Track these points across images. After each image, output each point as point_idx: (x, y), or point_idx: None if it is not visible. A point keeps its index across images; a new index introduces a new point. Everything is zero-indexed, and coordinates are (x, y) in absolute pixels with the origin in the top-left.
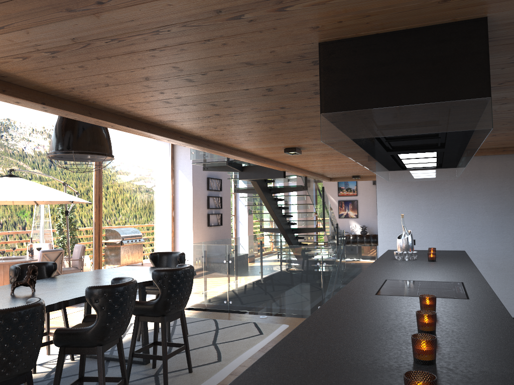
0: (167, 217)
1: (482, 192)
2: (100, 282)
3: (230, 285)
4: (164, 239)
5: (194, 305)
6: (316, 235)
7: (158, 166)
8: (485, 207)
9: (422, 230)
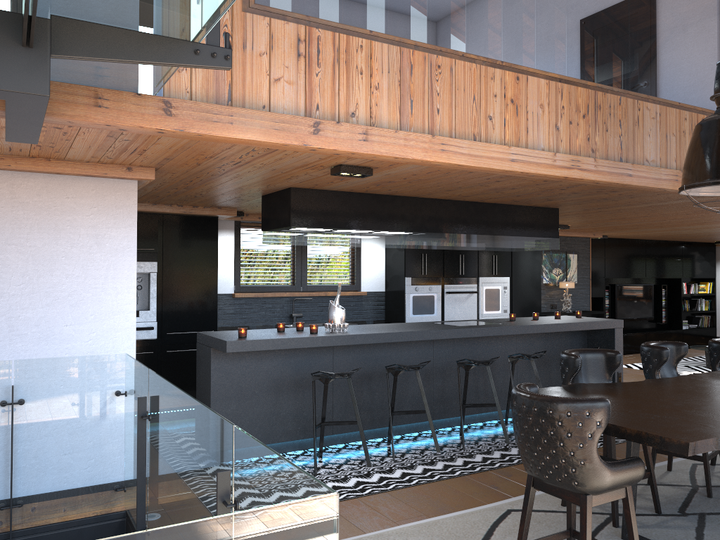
0: None
1: None
2: (704, 389)
3: None
4: None
5: None
6: None
7: None
8: None
9: None
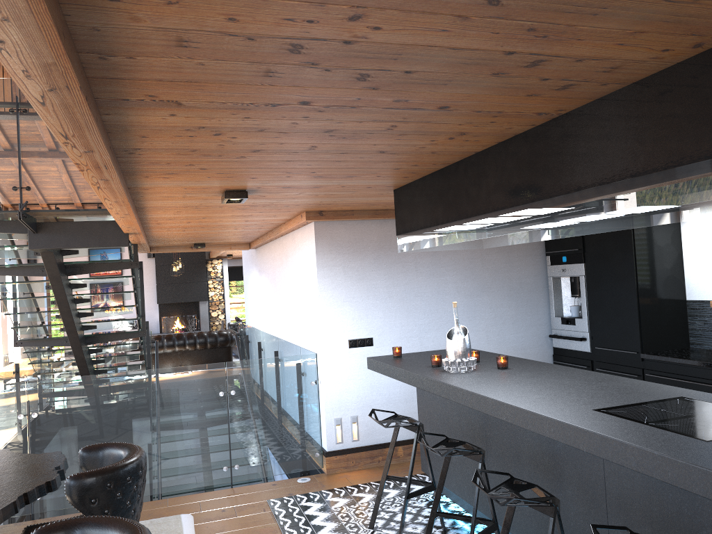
0: None
1: (452, 266)
2: None
3: None
4: None
5: None
6: (128, 343)
7: None
8: (455, 286)
9: (382, 323)
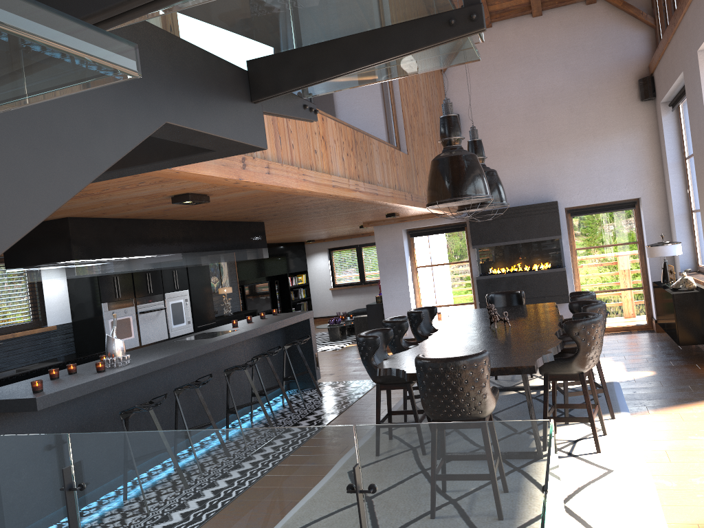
0: None
1: None
2: (462, 340)
3: None
4: None
5: None
6: None
7: None
8: None
9: None
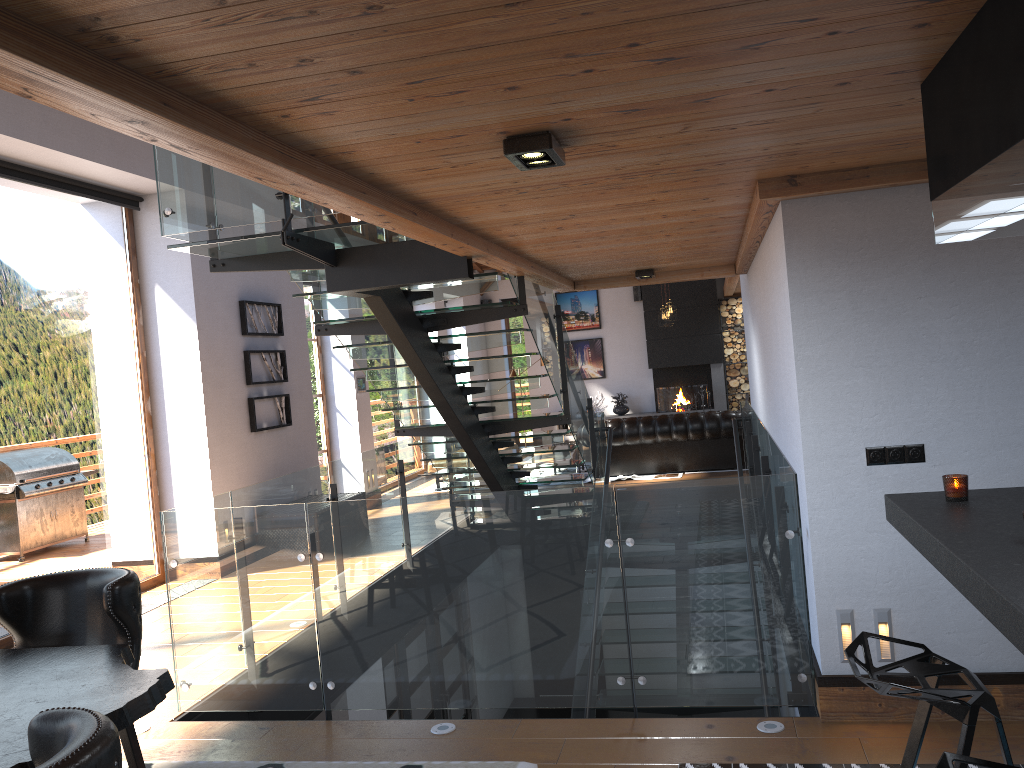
0: (132, 417)
1: None
2: None
3: (326, 632)
4: (127, 480)
5: (212, 702)
6: (547, 434)
7: (89, 274)
8: None
9: (946, 414)
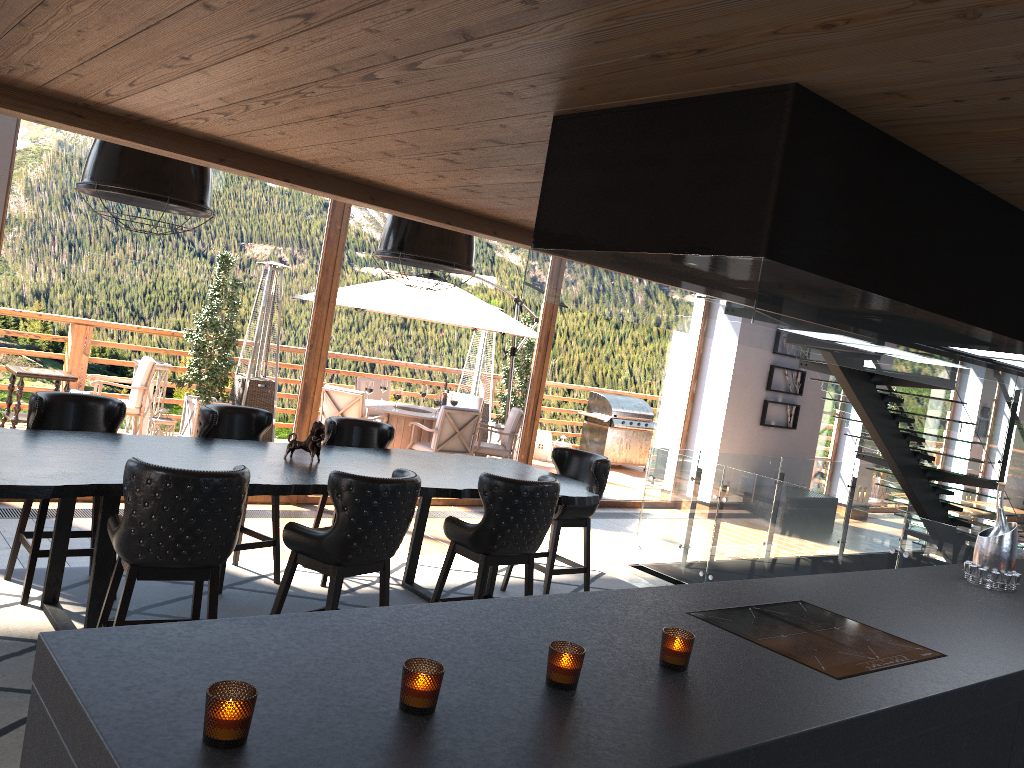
0: (681, 391)
1: None
2: (422, 473)
3: (716, 545)
4: (666, 432)
5: (649, 562)
6: (980, 494)
7: None
8: None
9: None
